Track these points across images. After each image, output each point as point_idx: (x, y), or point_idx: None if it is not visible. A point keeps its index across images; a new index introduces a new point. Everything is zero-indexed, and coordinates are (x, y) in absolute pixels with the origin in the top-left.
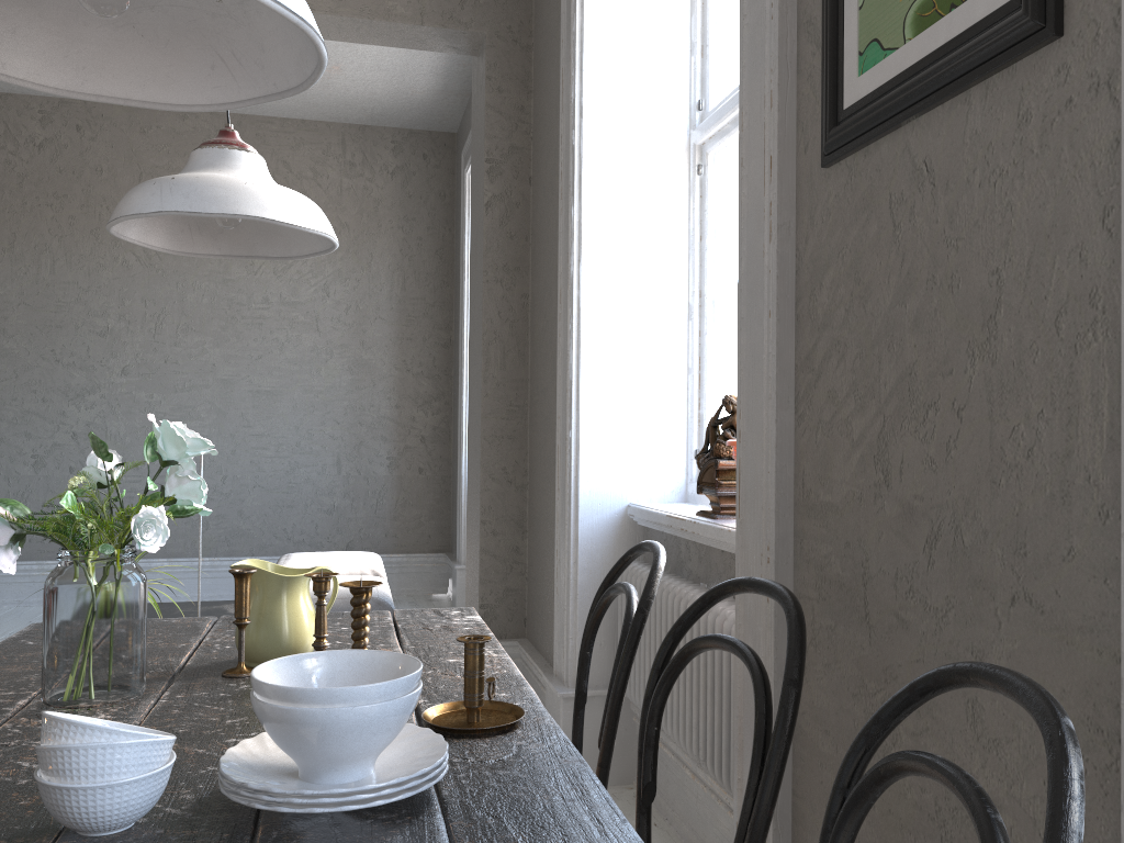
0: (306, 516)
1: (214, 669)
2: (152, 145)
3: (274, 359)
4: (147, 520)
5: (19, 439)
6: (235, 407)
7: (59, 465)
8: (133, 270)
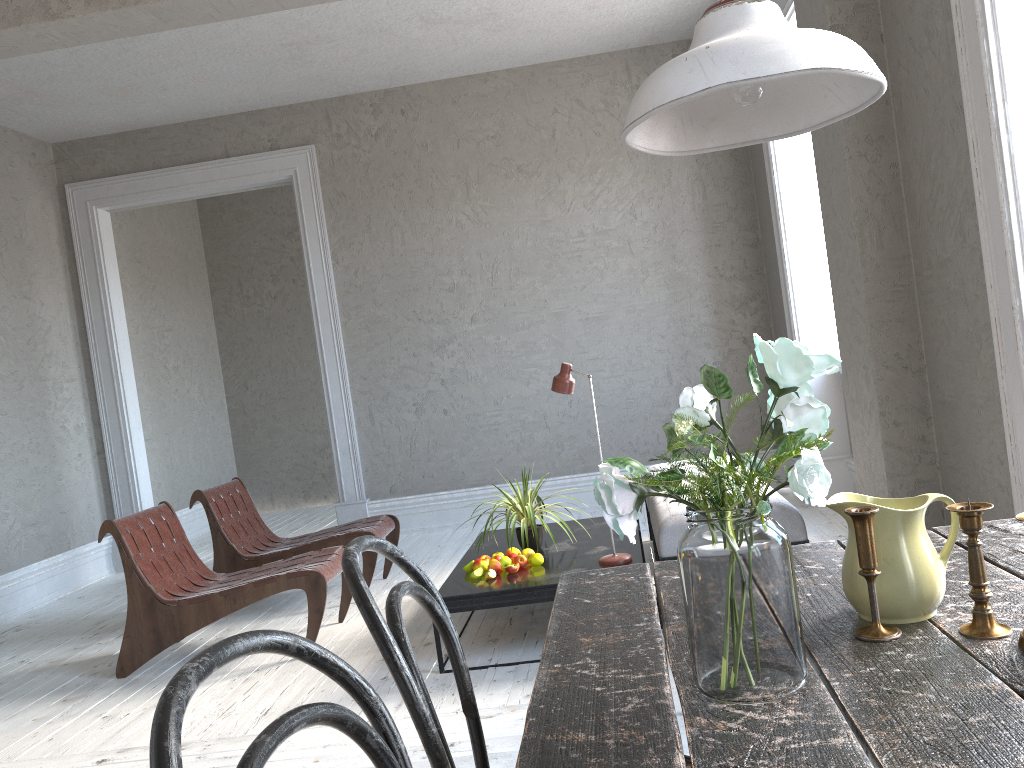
0: (647, 428)
1: (834, 628)
2: (463, 112)
3: (597, 287)
4: (811, 467)
5: (401, 391)
6: (569, 337)
7: (435, 409)
8: (465, 228)
